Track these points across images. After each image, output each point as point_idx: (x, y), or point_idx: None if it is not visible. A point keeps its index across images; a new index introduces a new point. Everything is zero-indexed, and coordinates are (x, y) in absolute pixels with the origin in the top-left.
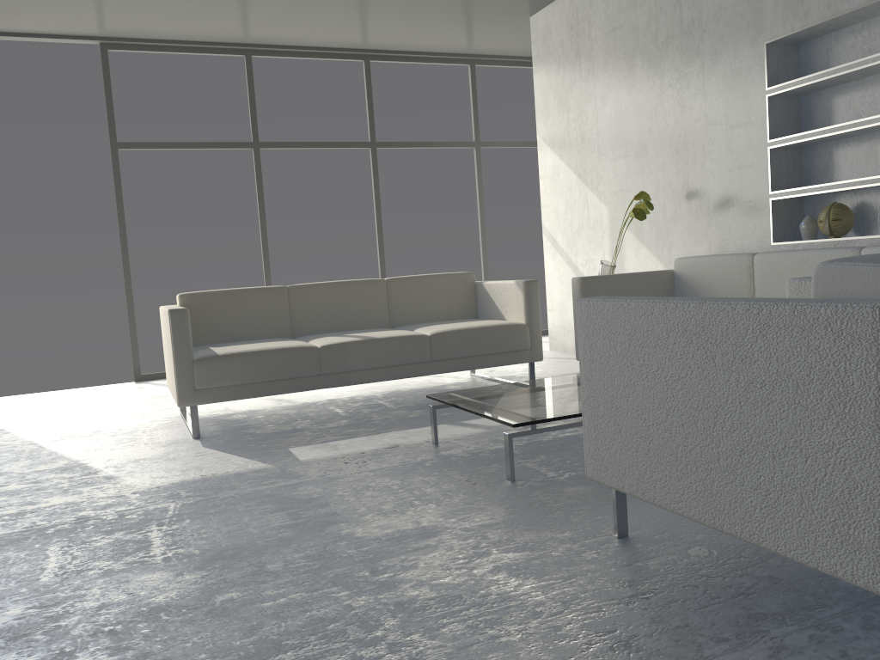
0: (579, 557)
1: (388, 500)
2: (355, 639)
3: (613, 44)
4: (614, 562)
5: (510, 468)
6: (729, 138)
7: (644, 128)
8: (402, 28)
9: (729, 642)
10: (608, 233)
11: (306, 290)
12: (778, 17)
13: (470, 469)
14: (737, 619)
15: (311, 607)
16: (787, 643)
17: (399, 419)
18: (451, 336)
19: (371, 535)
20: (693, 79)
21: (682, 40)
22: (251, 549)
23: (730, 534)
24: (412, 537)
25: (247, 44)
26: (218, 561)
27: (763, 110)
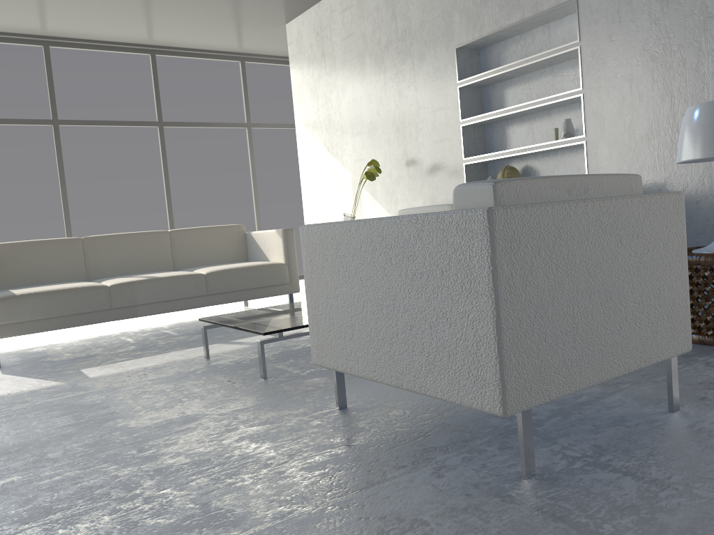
0: (307, 424)
1: (161, 399)
2: (117, 498)
3: (348, 46)
4: (333, 425)
5: (263, 368)
6: (434, 119)
7: (374, 111)
8: (181, 29)
9: (406, 467)
10: (350, 193)
11: (99, 240)
12: (463, 29)
13: (232, 373)
14: (415, 452)
15: (82, 480)
16: (447, 463)
17: (180, 342)
18: (224, 274)
19: (142, 425)
20: (407, 74)
21: (398, 45)
22: (35, 444)
23: (408, 389)
24: (176, 423)
25: (45, 36)
26: (4, 456)
27: (456, 97)
